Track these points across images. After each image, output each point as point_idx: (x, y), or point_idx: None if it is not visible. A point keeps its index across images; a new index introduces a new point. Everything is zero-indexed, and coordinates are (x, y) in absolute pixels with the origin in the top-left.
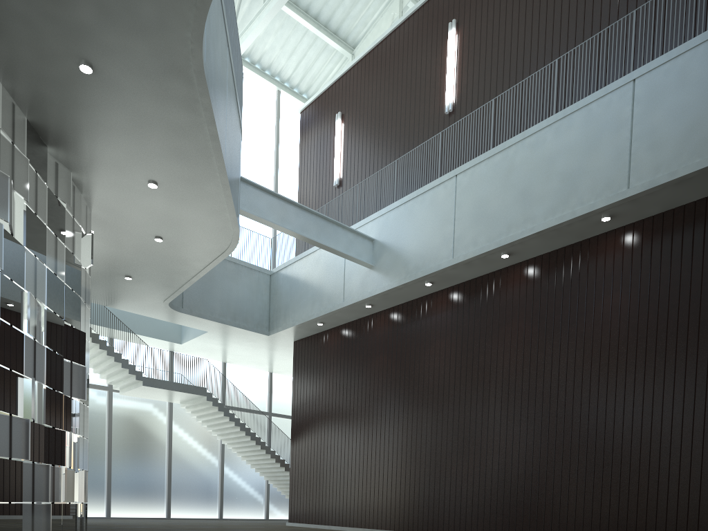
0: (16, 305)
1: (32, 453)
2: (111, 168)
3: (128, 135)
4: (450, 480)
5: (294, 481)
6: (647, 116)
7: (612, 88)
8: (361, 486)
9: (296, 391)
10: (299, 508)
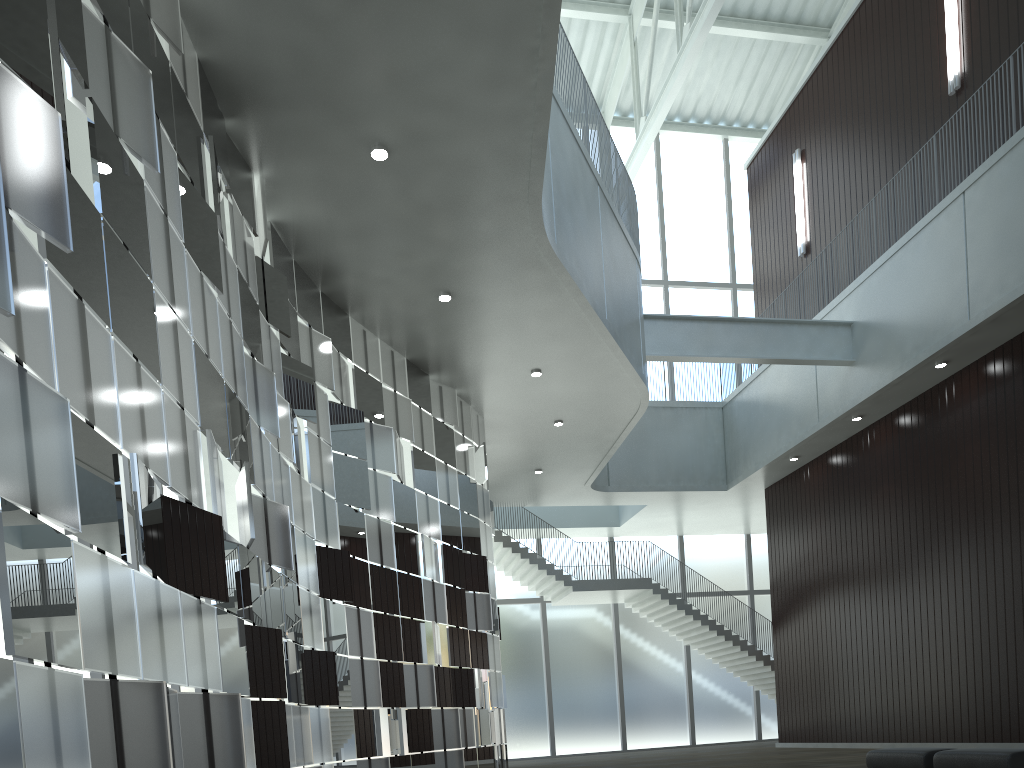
0: (411, 552)
1: (440, 698)
2: (491, 372)
3: (498, 337)
4: (1006, 656)
5: (781, 684)
6: None
7: None
8: (873, 681)
9: (773, 558)
10: (791, 721)
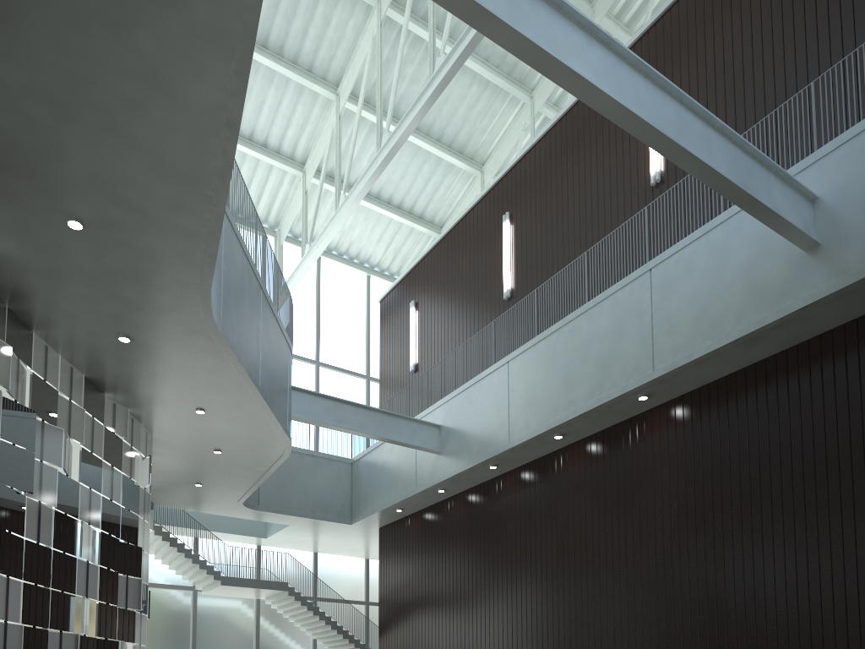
0: (70, 534)
1: None
2: (161, 402)
3: (169, 378)
4: None
5: None
6: (663, 302)
7: (632, 278)
8: None
9: (382, 580)
10: None
